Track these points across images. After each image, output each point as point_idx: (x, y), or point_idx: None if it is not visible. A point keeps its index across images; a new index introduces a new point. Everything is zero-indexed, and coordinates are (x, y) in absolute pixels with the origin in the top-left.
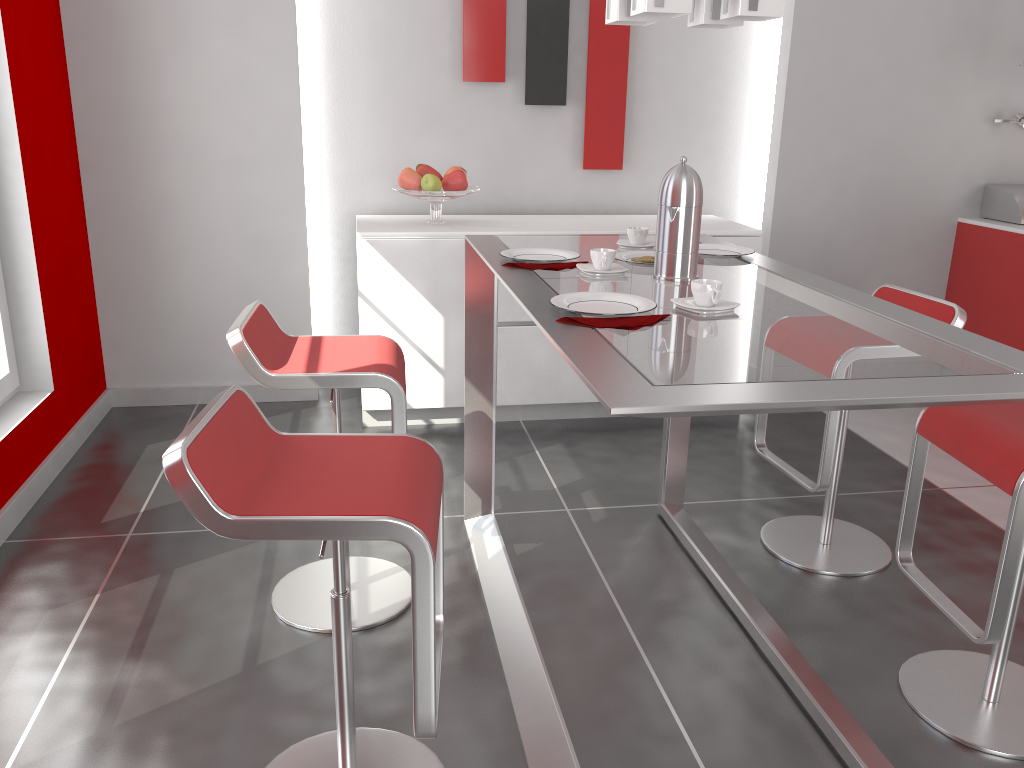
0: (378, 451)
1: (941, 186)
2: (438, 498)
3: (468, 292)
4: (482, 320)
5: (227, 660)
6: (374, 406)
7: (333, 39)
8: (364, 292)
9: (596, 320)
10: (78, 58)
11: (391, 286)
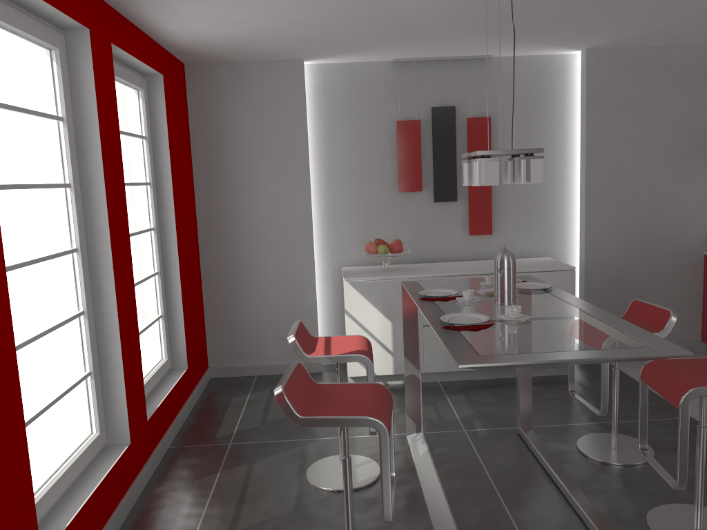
0: (362, 390)
1: (690, 233)
2: (390, 411)
3: (404, 311)
4: (412, 325)
5: (287, 503)
6: (354, 374)
7: (328, 175)
8: (348, 310)
9: (460, 327)
10: (200, 195)
11: (362, 306)
